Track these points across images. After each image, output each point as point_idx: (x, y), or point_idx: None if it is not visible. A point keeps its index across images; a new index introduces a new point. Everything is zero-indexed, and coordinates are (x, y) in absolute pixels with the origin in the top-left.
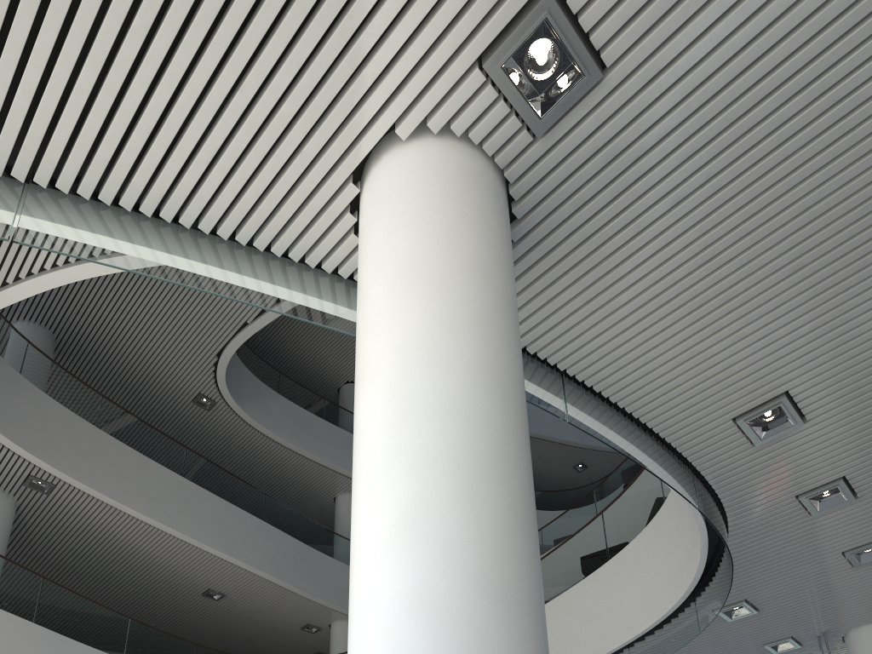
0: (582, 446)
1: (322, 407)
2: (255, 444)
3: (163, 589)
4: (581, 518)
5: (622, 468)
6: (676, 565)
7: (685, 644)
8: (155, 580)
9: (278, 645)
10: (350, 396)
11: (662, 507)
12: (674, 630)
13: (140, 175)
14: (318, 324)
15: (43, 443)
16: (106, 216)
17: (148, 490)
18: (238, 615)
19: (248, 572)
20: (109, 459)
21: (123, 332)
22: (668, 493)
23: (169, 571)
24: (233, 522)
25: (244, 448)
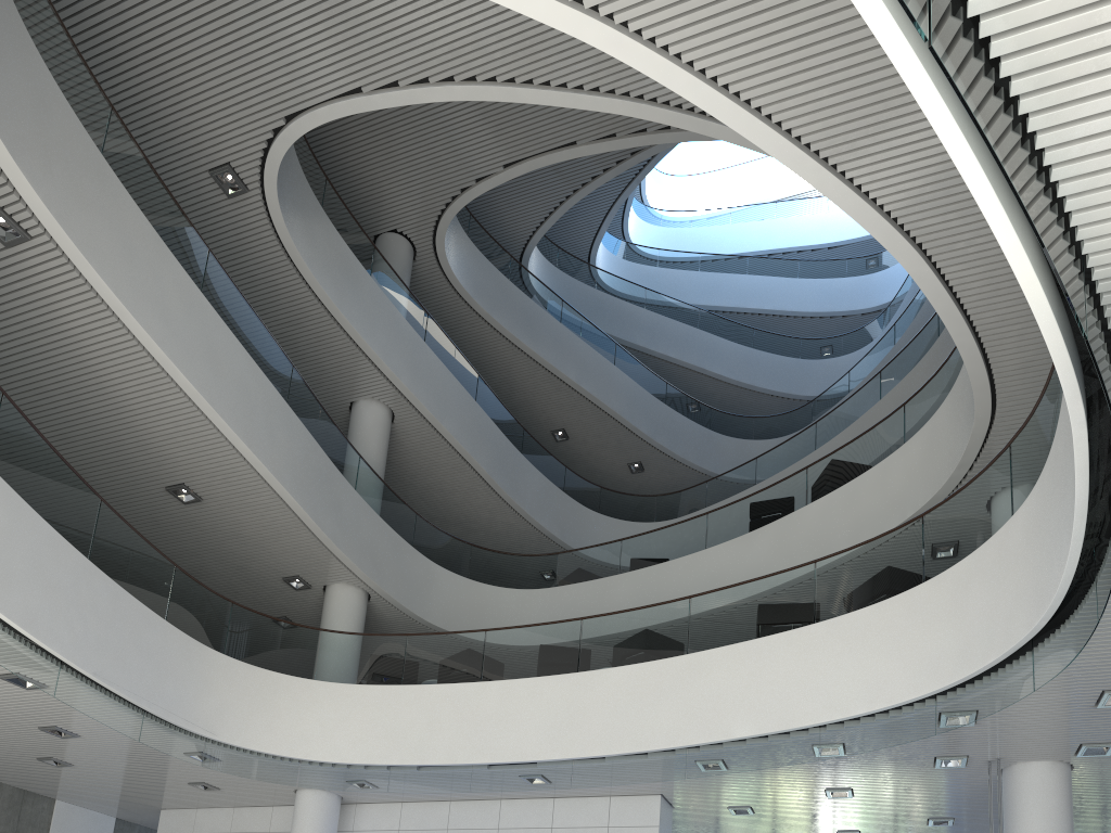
0: (650, 442)
1: (370, 259)
2: (277, 279)
3: (106, 461)
4: (682, 543)
5: (754, 500)
6: (933, 655)
7: (907, 741)
8: (103, 444)
9: (231, 593)
10: (395, 255)
11: (925, 585)
12: (893, 723)
13: (1054, 28)
14: (1072, 306)
15: (36, 157)
16: (976, 54)
17: (162, 303)
18: (201, 534)
19: (259, 479)
20: (118, 227)
21: (146, 4)
22: (932, 570)
23: (136, 439)
24: (257, 397)
25: (256, 278)
